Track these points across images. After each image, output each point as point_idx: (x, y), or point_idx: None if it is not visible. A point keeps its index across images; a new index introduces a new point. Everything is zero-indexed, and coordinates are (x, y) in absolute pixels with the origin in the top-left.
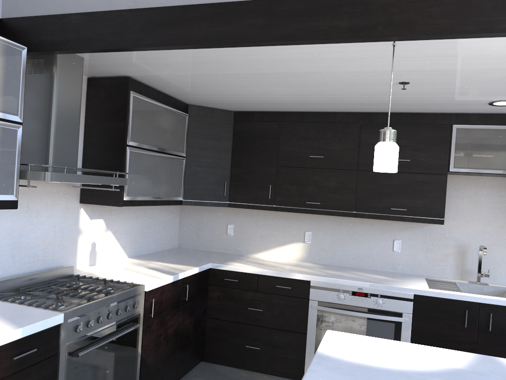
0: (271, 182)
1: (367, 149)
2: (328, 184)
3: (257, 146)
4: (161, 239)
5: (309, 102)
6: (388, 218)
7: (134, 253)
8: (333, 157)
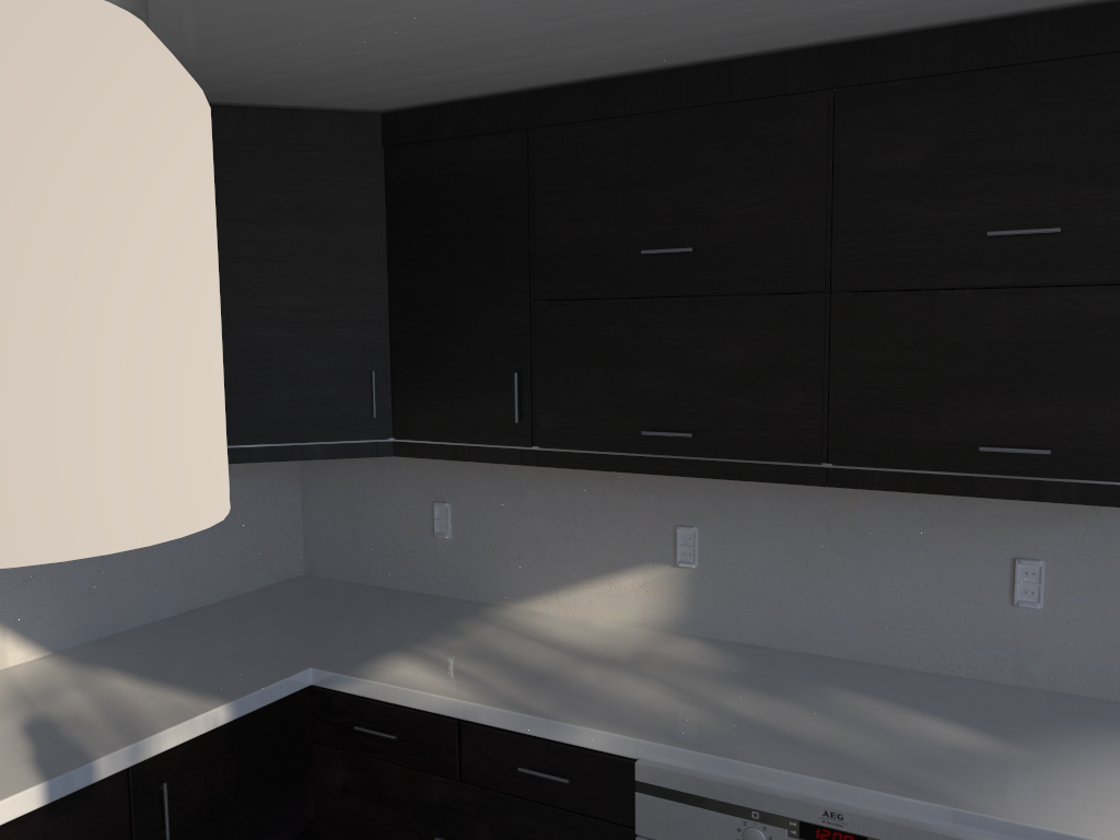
0: (517, 361)
1: (869, 200)
2: (720, 357)
3: (463, 233)
4: (222, 563)
5: (578, 22)
6: (969, 489)
7: (84, 633)
8: (733, 245)
